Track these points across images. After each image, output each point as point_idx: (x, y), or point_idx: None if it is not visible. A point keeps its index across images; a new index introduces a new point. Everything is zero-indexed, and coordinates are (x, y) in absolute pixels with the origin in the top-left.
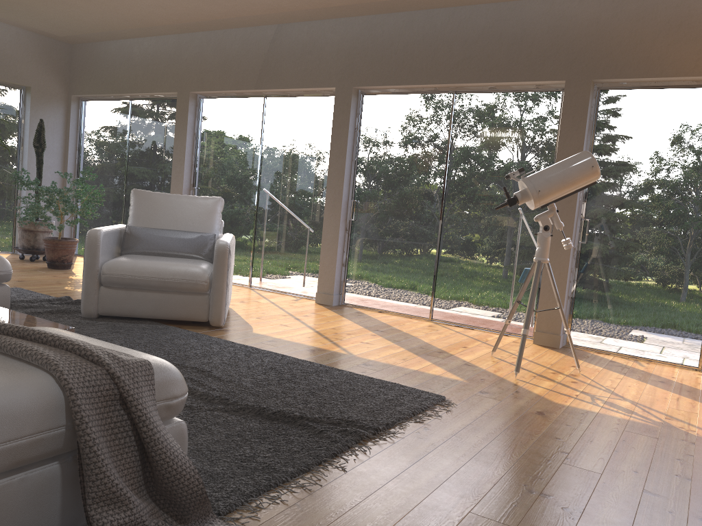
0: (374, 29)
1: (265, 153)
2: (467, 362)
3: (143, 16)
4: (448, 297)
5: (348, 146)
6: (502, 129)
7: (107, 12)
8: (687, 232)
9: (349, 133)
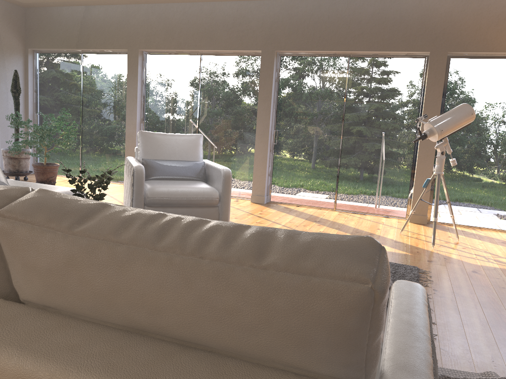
0: (291, 10)
1: (203, 96)
2: (394, 240)
3: None
4: (346, 194)
5: (272, 92)
6: (383, 82)
7: None
8: (505, 149)
9: (273, 83)
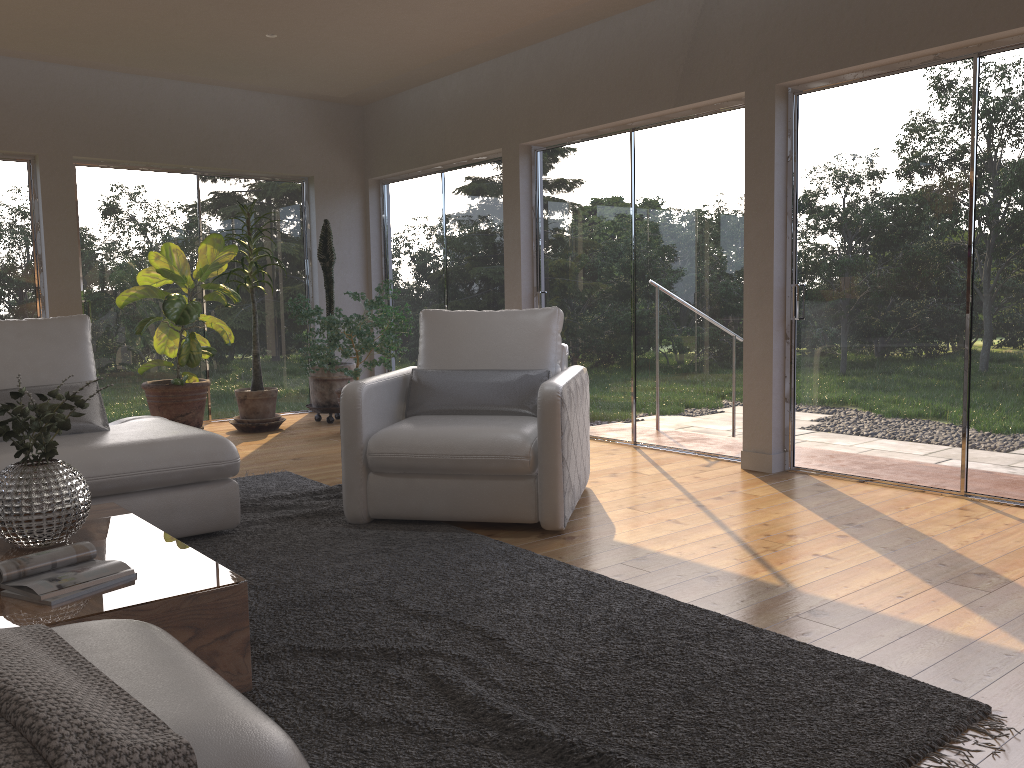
0: None
1: (640, 222)
2: None
3: (435, 40)
4: (996, 450)
5: (776, 190)
6: None
7: (385, 46)
8: None
9: (775, 167)
